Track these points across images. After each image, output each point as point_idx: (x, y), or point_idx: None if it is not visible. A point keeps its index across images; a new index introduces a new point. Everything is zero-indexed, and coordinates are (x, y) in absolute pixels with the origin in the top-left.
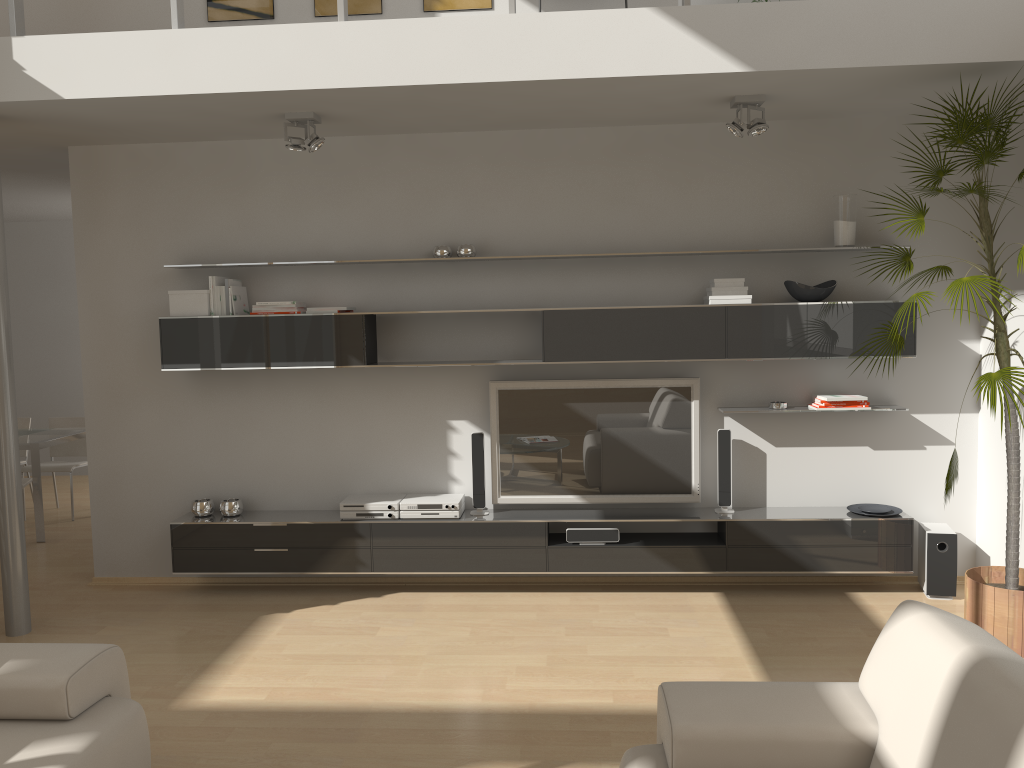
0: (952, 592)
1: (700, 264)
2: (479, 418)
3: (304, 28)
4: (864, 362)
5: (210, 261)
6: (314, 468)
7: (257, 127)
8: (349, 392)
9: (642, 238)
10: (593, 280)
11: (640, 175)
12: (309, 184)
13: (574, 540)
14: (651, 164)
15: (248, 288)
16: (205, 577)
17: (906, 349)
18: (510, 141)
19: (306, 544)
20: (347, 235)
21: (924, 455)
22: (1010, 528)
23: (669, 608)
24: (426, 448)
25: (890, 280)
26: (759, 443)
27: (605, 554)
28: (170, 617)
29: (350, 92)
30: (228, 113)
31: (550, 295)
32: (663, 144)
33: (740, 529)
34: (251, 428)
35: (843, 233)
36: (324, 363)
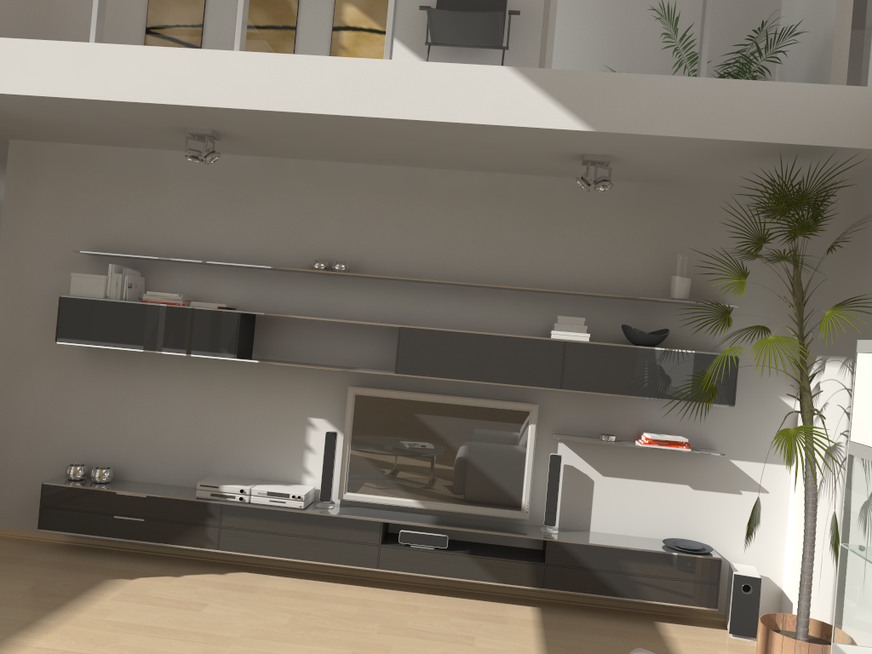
0: (753, 633)
1: (549, 301)
2: (337, 418)
3: (202, 53)
4: (690, 407)
5: (117, 251)
6: (183, 447)
7: (168, 138)
8: (223, 381)
9: (500, 273)
10: (452, 305)
11: (503, 217)
12: (212, 194)
13: (406, 542)
14: (514, 208)
15: (147, 279)
16: (71, 536)
17: (726, 399)
18: (392, 175)
19: (161, 517)
20: (239, 242)
21: (739, 499)
22: (803, 579)
23: (484, 617)
24: (286, 440)
25: (720, 335)
26: (588, 471)
27: (433, 558)
28: (22, 571)
29: (237, 113)
30: (137, 122)
31: (412, 314)
32: (526, 192)
33: (560, 549)
34: (132, 404)
35: (678, 287)
36: (199, 352)
